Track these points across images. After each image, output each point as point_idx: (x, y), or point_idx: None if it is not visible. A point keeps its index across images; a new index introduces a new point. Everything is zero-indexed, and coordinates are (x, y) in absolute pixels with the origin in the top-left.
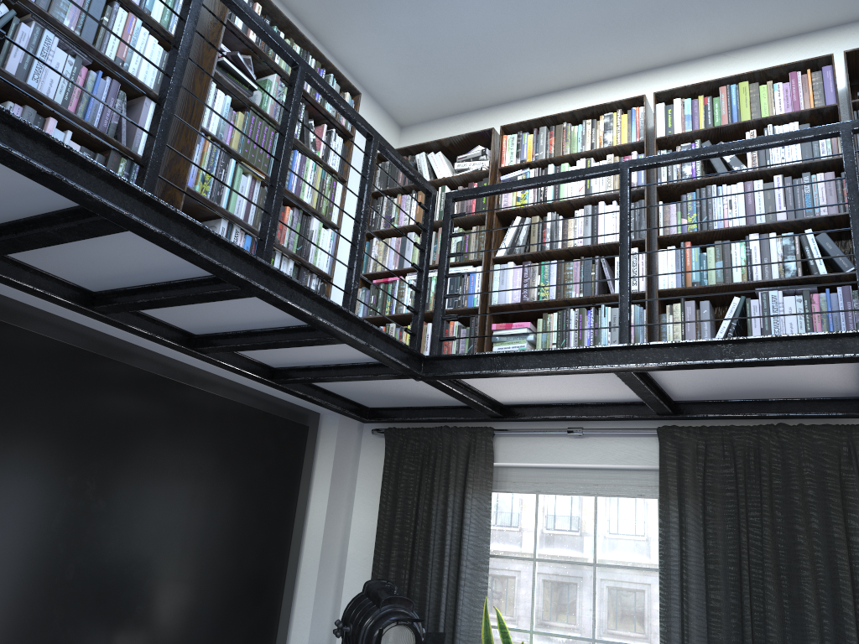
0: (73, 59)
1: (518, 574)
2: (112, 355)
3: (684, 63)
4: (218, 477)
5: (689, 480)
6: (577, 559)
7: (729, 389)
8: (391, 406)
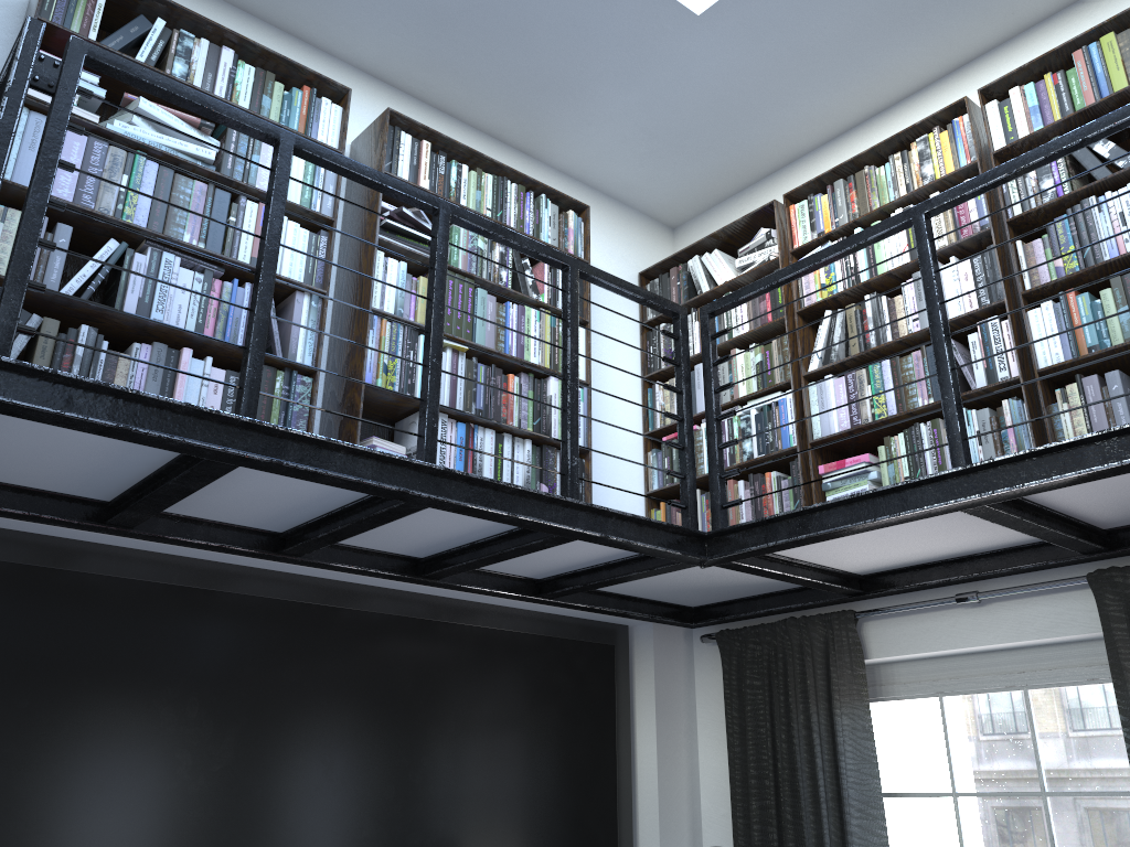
0: (201, 274)
1: (936, 819)
2: (329, 602)
3: (1026, 32)
4: (496, 731)
5: None
6: (1017, 788)
7: None
8: (718, 600)
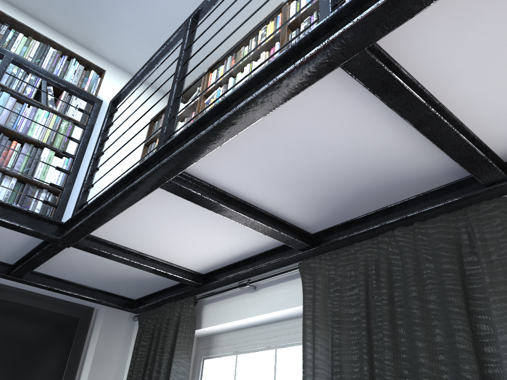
0: None
1: None
2: None
3: None
4: None
5: (318, 309)
6: None
7: (332, 200)
8: (143, 294)
